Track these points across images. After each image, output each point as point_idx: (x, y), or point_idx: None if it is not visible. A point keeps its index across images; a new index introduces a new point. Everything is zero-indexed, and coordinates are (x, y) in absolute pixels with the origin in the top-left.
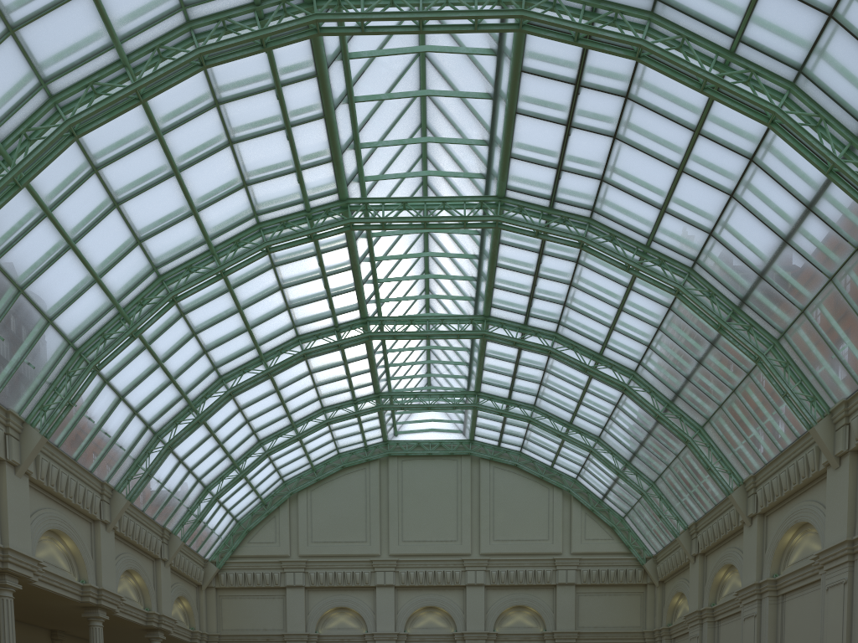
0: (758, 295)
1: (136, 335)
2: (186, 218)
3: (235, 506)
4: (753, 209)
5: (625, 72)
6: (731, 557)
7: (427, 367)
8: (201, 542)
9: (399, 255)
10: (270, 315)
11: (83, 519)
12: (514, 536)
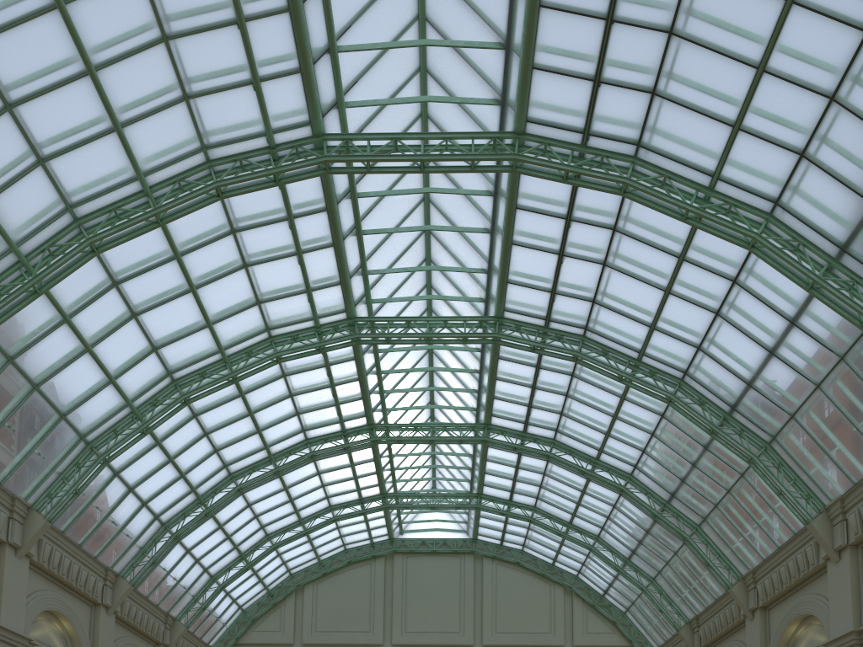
0: (748, 402)
1: (147, 431)
2: (201, 330)
3: (241, 596)
4: (738, 325)
5: (612, 208)
6: None
7: (432, 472)
8: (205, 629)
9: (404, 369)
10: (280, 419)
11: (84, 602)
12: (516, 628)
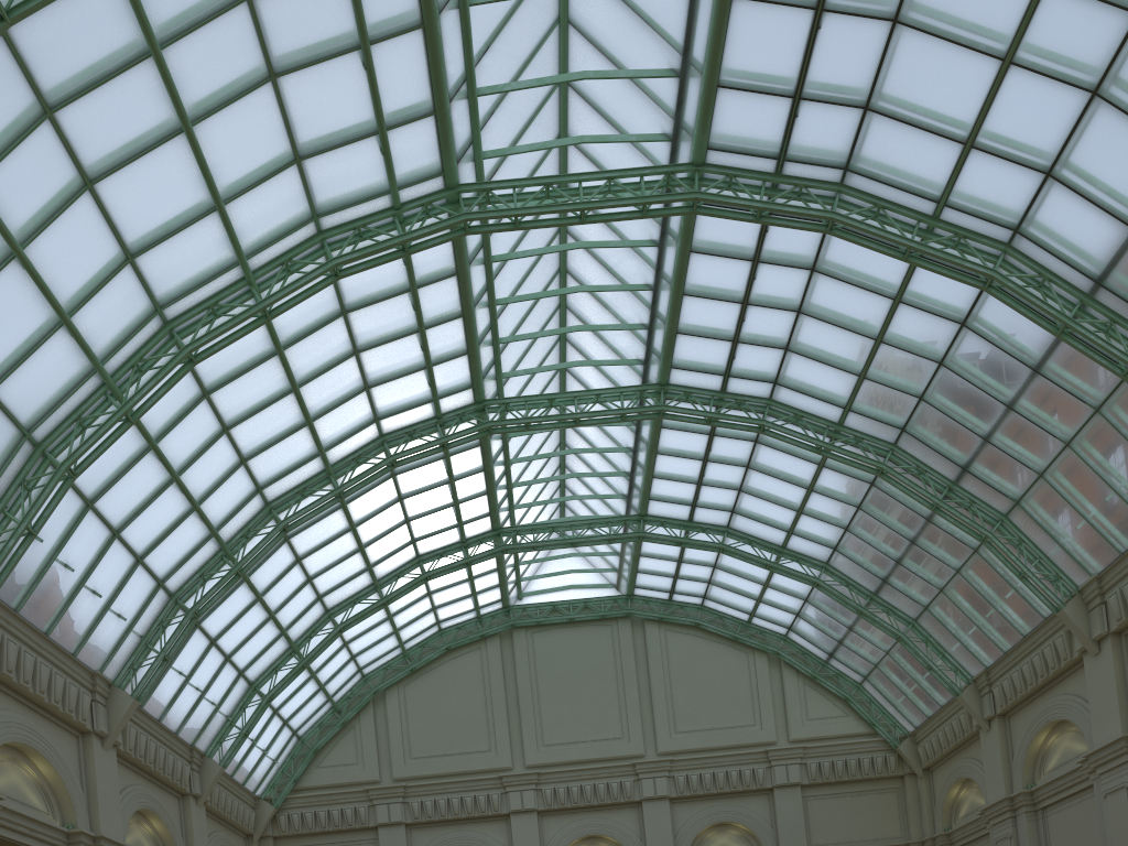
0: None
1: (133, 418)
2: (205, 217)
3: (295, 715)
4: None
5: None
6: (1061, 708)
7: (561, 495)
8: (249, 770)
9: (532, 294)
10: (340, 398)
11: (65, 730)
12: (704, 724)
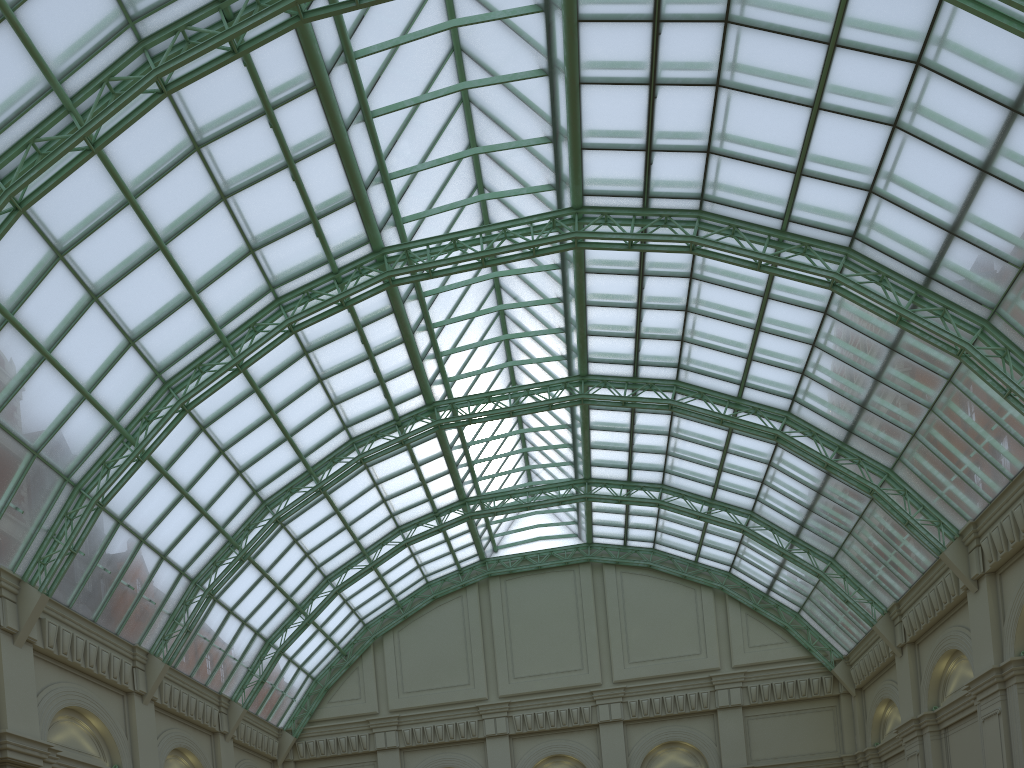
0: (951, 261)
1: (143, 458)
2: (185, 304)
3: (307, 661)
4: (929, 136)
5: None
6: (954, 639)
7: (525, 461)
8: (271, 708)
9: (462, 316)
10: (312, 416)
11: (112, 692)
12: (655, 654)
